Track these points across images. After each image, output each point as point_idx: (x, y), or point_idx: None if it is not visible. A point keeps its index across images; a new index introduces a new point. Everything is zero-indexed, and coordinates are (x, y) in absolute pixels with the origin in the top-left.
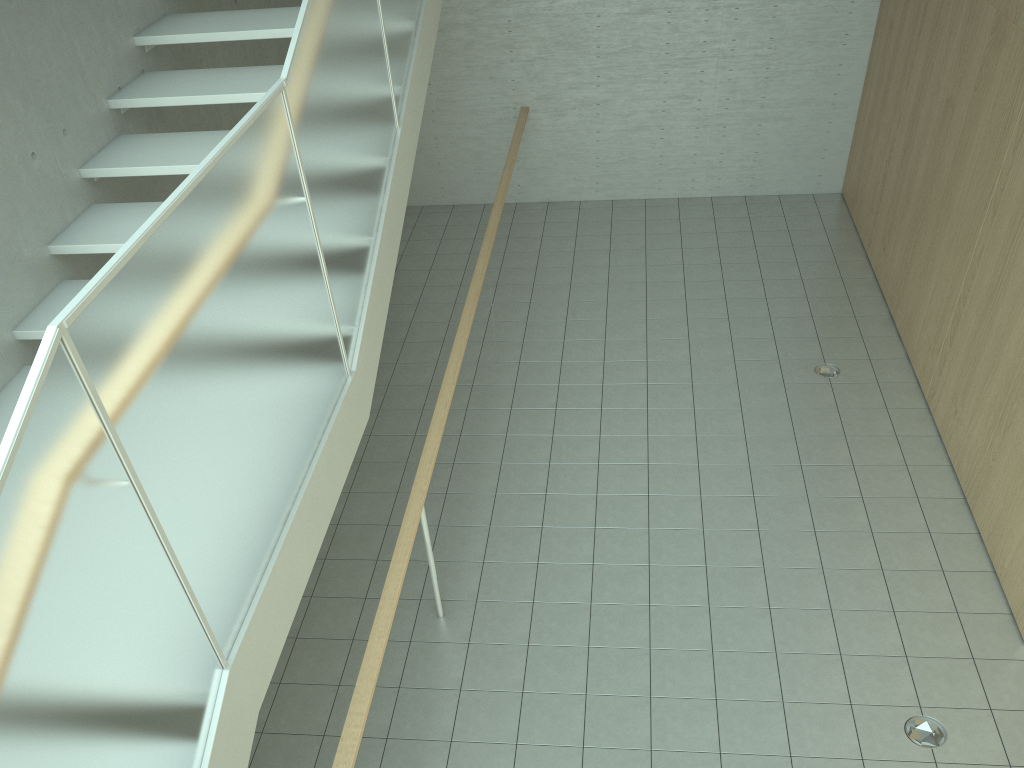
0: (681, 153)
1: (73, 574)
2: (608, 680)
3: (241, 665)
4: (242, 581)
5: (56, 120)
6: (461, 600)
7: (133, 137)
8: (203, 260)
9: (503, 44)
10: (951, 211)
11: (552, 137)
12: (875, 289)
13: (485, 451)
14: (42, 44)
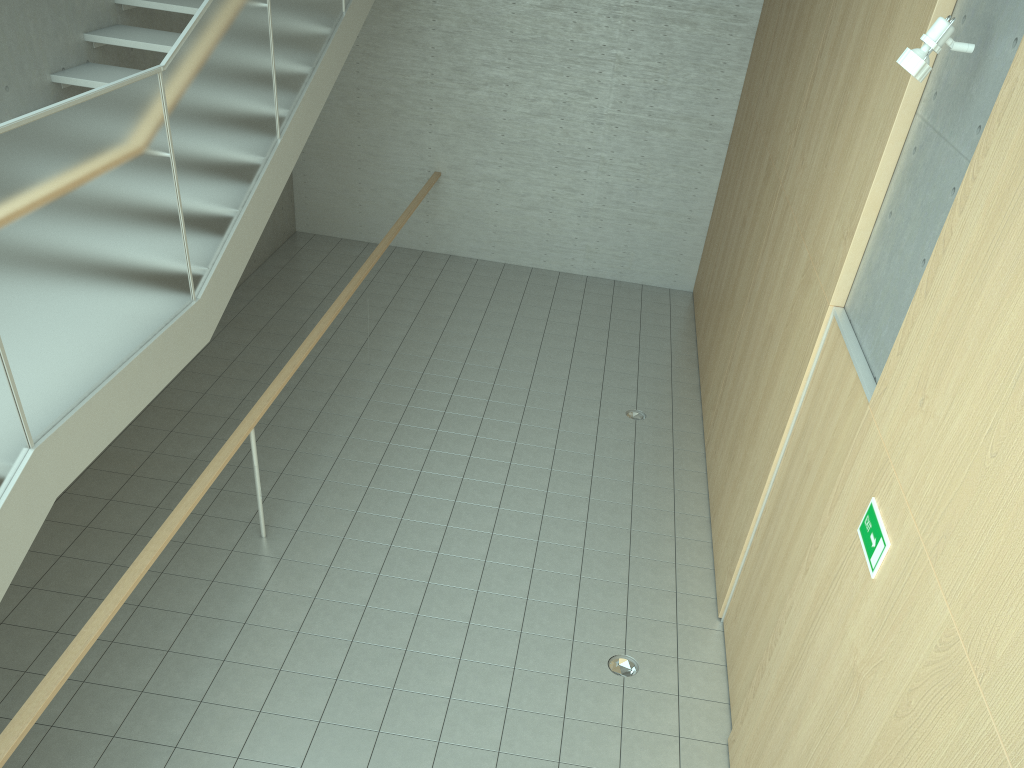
0: (565, 235)
1: None
2: (387, 599)
3: (46, 453)
4: (59, 396)
5: (1, 77)
6: (284, 528)
7: None
8: (64, 159)
9: (424, 117)
10: (734, 301)
11: (458, 201)
12: (694, 364)
13: (338, 426)
14: (0, 18)
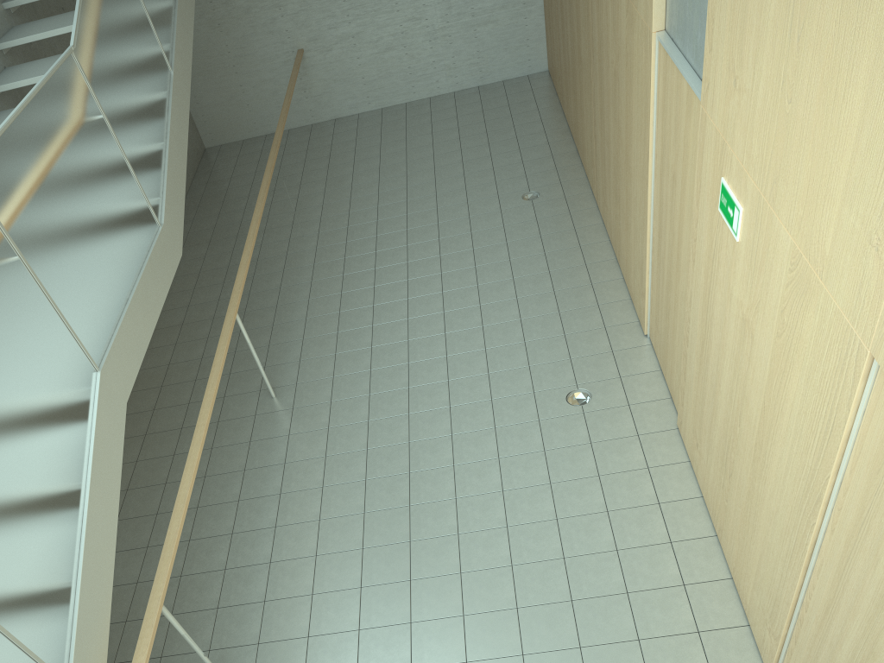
0: (423, 62)
1: None
2: (382, 410)
3: (108, 372)
4: (101, 327)
5: None
6: (287, 385)
7: (6, 111)
8: (38, 147)
9: (273, 4)
10: (582, 63)
11: (326, 68)
12: (568, 134)
13: (298, 294)
14: None
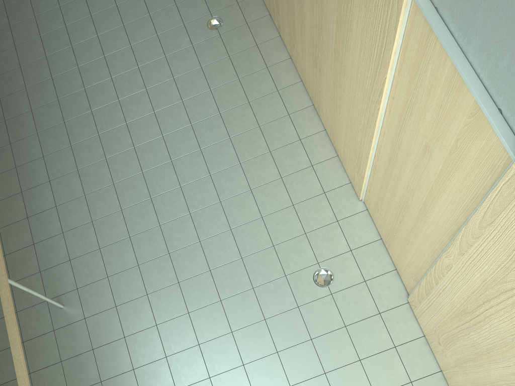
0: None
1: None
2: (164, 311)
3: None
4: None
5: None
6: (69, 291)
7: None
8: None
9: None
10: None
11: None
12: None
13: (36, 175)
14: None
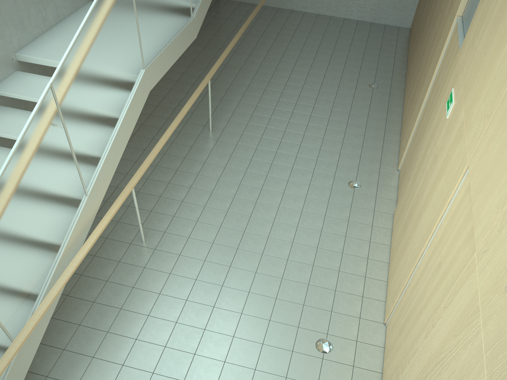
0: None
1: (119, 8)
2: (260, 156)
3: (148, 72)
4: (152, 50)
5: None
6: (218, 128)
7: None
8: None
9: None
10: (425, 26)
11: None
12: (405, 64)
13: (240, 88)
14: None
